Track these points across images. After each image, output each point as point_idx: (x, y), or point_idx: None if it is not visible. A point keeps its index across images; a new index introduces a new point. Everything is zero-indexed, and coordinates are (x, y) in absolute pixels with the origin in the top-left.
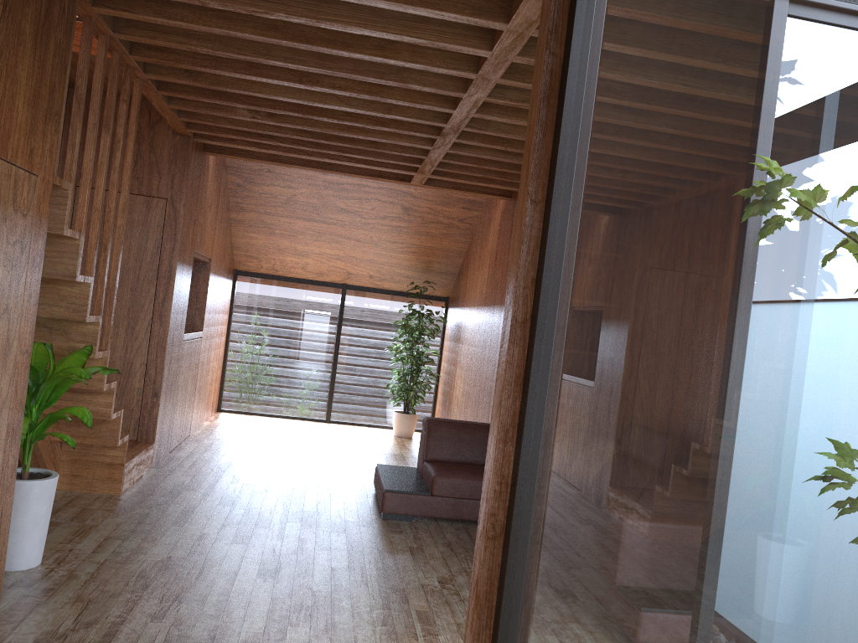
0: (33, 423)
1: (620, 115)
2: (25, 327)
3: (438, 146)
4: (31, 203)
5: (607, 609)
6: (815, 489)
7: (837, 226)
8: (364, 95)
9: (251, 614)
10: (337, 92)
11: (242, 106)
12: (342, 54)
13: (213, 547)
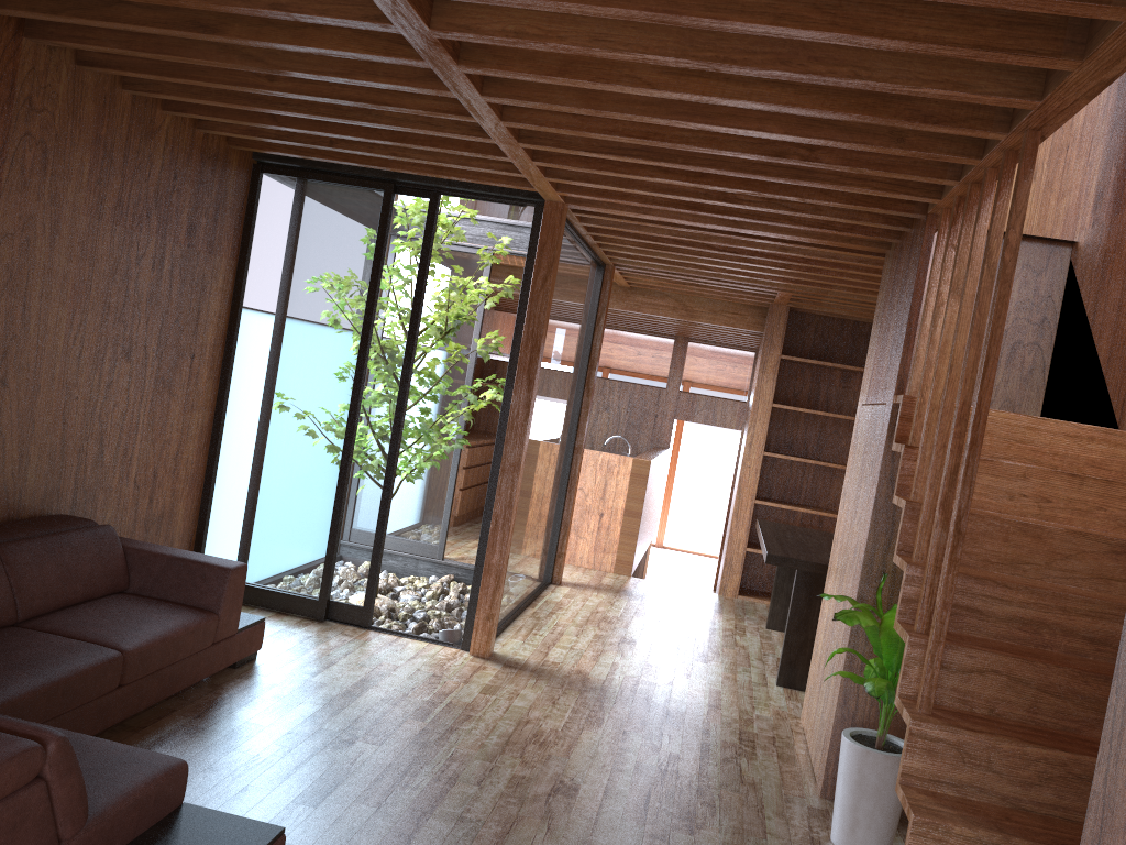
0: (881, 672)
1: (548, 326)
2: (863, 538)
3: (399, 4)
4: (880, 429)
5: (527, 501)
6: (553, 438)
7: (561, 390)
8: (622, 118)
9: (591, 745)
10: (662, 122)
11: (851, 82)
12: (667, 164)
13: (638, 844)
